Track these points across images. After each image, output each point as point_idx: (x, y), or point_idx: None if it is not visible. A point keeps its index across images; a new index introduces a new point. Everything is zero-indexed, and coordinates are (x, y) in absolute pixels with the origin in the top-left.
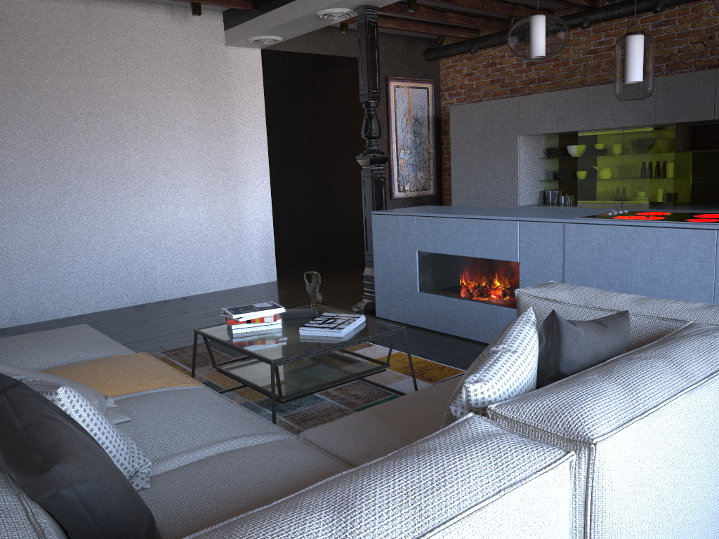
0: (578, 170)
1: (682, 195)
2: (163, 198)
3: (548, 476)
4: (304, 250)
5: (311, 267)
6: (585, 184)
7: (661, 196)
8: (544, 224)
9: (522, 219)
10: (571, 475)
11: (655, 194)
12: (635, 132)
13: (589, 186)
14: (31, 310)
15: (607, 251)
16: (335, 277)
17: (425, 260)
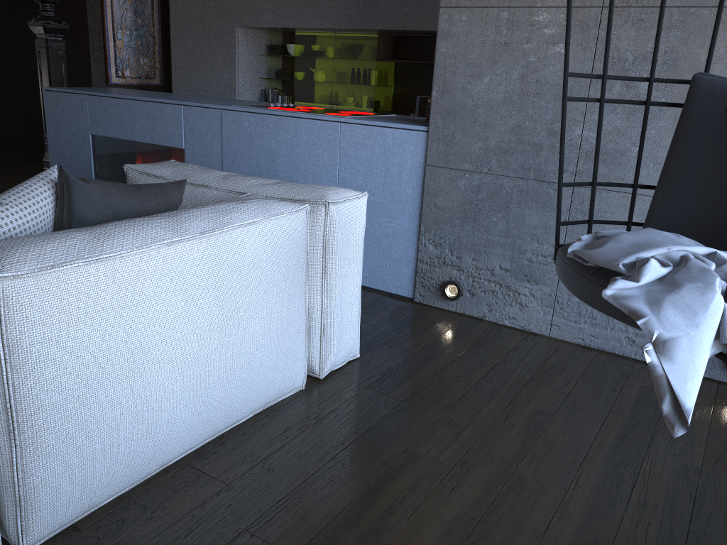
0: (295, 70)
1: (384, 103)
2: None
3: None
4: (11, 138)
5: (9, 155)
6: (301, 86)
7: (364, 103)
8: (205, 110)
9: (185, 103)
10: None
11: (359, 100)
12: (344, 36)
13: (304, 87)
14: None
15: (257, 140)
16: (32, 166)
17: (99, 145)
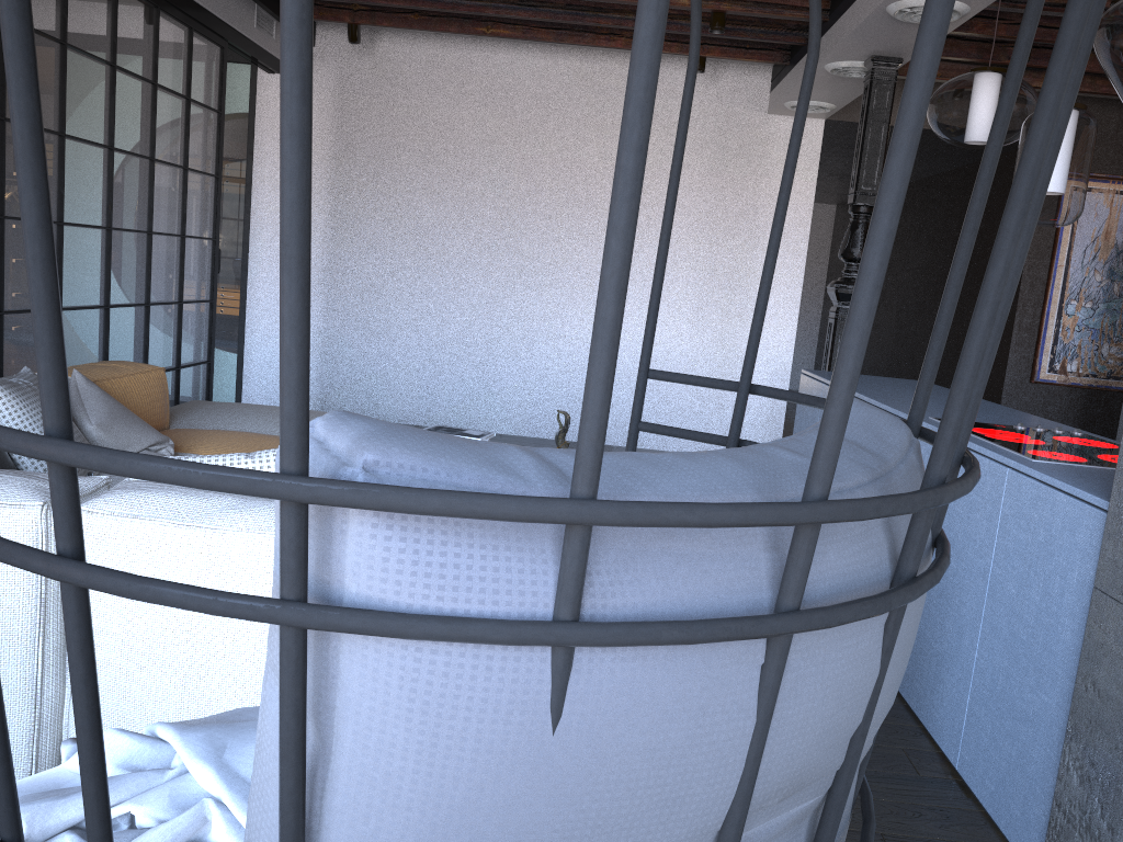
0: None
1: None
2: (632, 312)
3: (5, 509)
4: None
5: None
6: None
7: None
8: None
9: (882, 406)
10: (42, 526)
11: None
12: None
13: None
14: (449, 413)
15: None
16: None
17: None
